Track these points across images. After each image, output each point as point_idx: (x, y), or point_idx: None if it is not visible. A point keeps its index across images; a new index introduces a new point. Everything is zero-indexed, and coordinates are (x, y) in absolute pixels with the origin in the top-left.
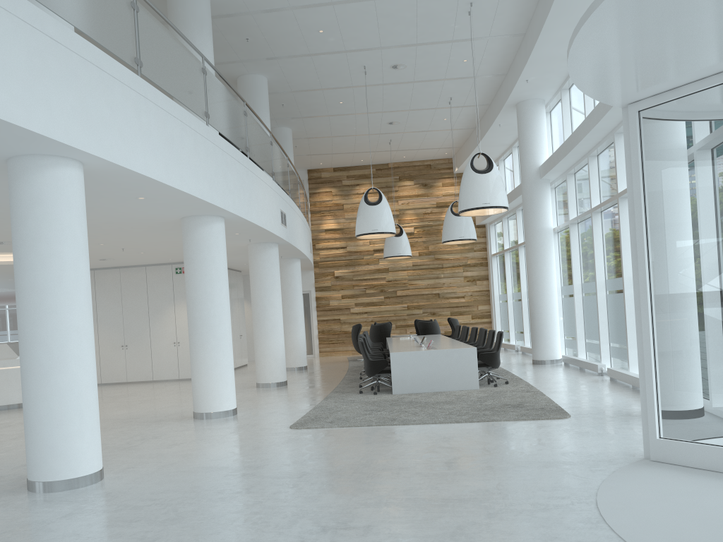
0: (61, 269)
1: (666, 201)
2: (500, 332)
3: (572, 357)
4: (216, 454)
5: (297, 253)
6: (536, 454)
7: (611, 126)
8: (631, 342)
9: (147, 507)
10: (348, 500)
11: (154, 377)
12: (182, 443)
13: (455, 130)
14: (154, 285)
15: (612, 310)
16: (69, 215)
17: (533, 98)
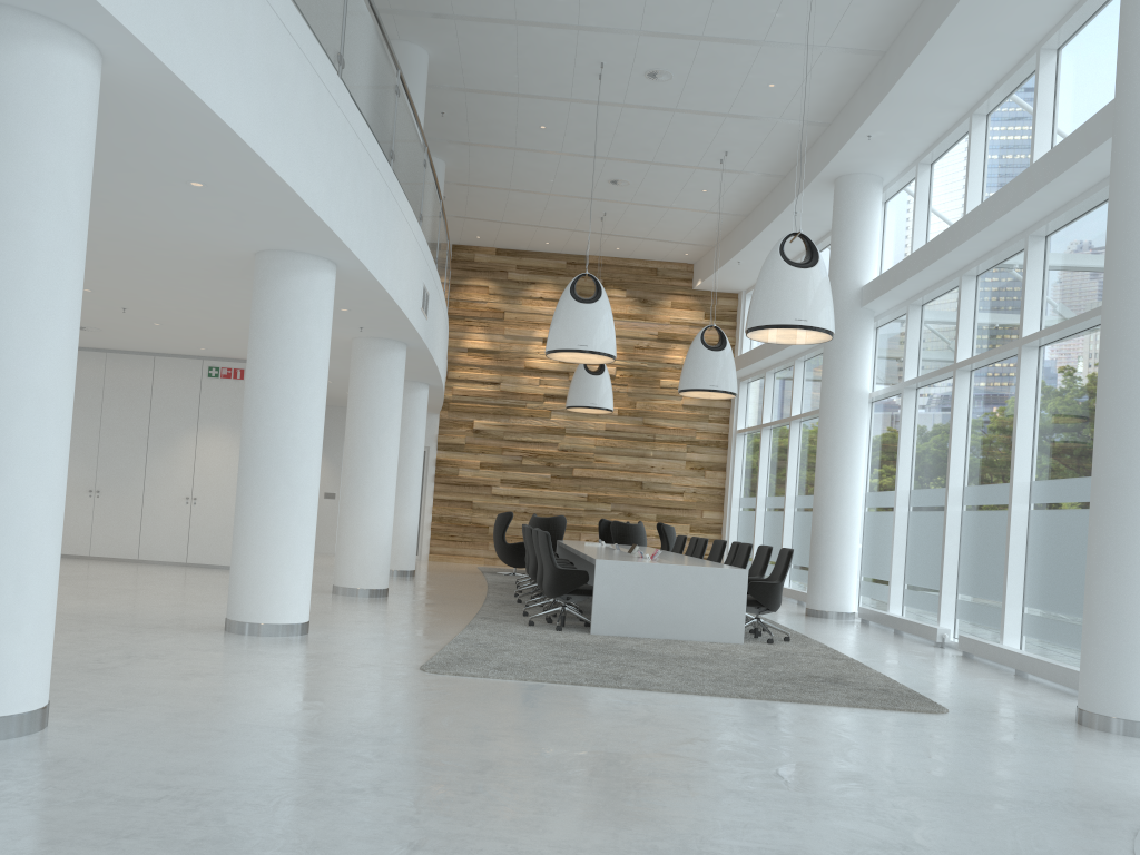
0: (23, 262)
1: None
2: (789, 550)
3: (880, 611)
4: (286, 704)
5: (429, 373)
6: (944, 778)
7: (1026, 222)
8: (1012, 596)
9: (151, 803)
10: (612, 838)
11: (142, 554)
12: (210, 674)
13: (713, 215)
14: (166, 391)
15: (972, 538)
16: (59, 152)
17: (866, 172)
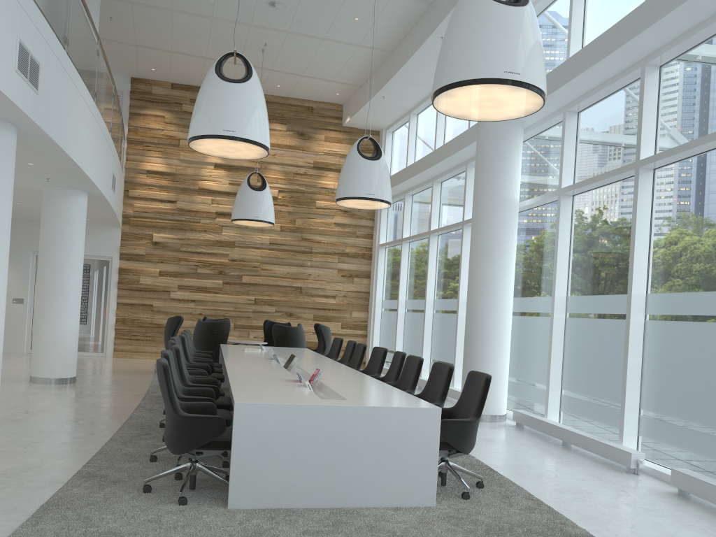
0: None
1: None
2: (486, 377)
3: (541, 419)
4: None
5: (77, 176)
6: None
7: None
8: None
9: None
10: None
11: None
12: None
13: (363, 49)
14: None
15: (663, 351)
16: None
17: None
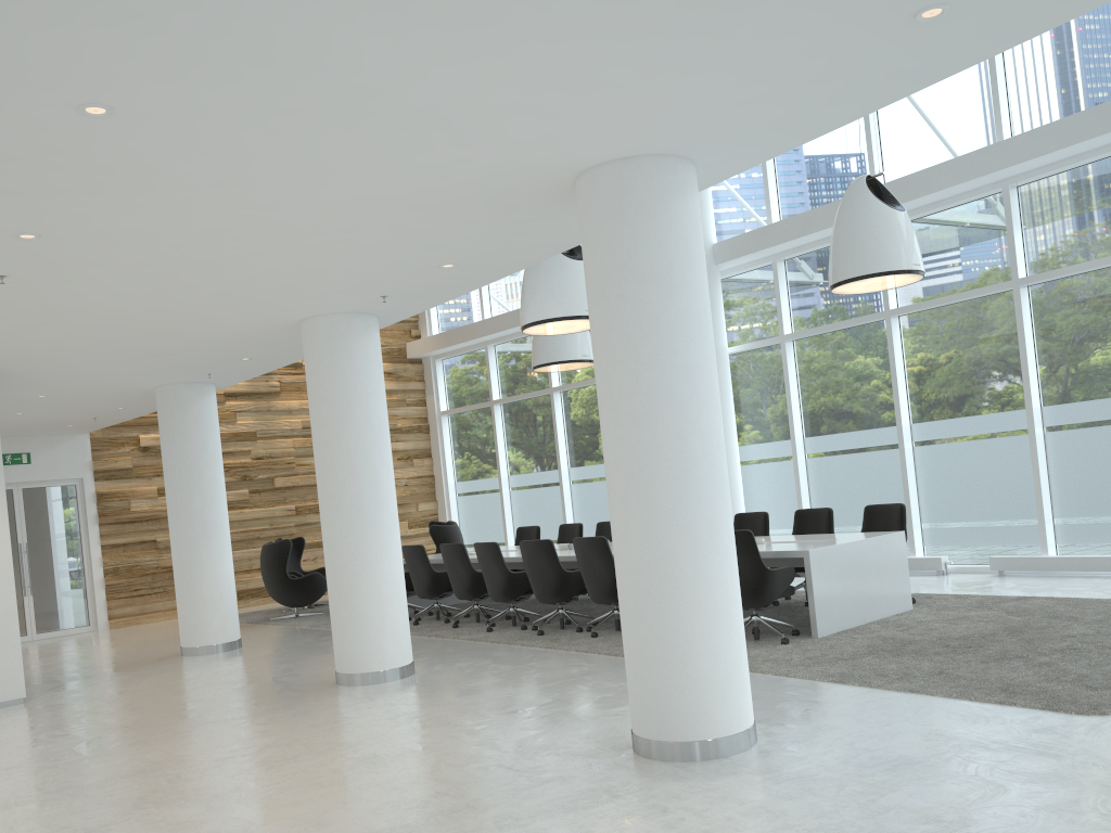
0: None
1: None
2: (900, 504)
3: None
4: None
5: (267, 367)
6: None
7: (1016, 172)
8: (1046, 511)
9: None
10: None
11: None
12: None
13: None
14: None
15: (939, 470)
16: None
17: None
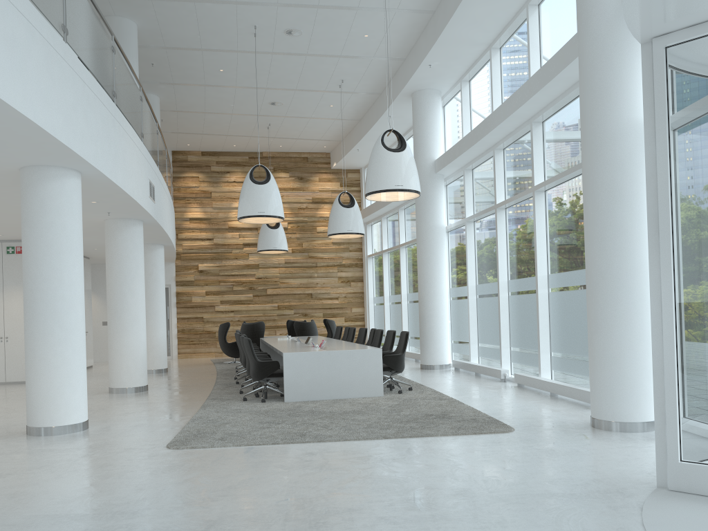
0: None
1: (702, 160)
2: (406, 332)
3: (465, 362)
4: (65, 492)
5: (162, 238)
6: (518, 483)
7: (530, 113)
8: (543, 346)
9: None
10: None
11: None
12: (10, 474)
13: (339, 121)
14: None
15: (516, 312)
16: None
17: (430, 88)
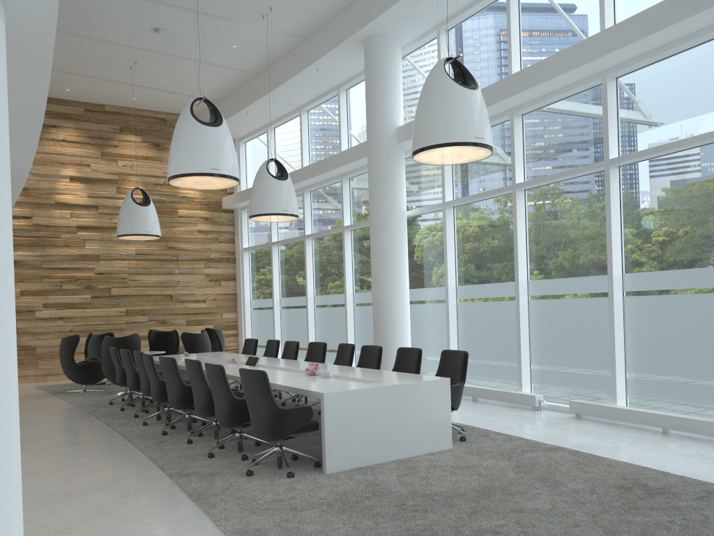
0: None
1: None
2: (464, 352)
3: None
4: None
5: None
6: None
7: (612, 63)
8: (619, 365)
9: None
10: None
11: None
12: None
13: (231, 71)
14: None
15: (545, 321)
16: None
17: (393, 34)
